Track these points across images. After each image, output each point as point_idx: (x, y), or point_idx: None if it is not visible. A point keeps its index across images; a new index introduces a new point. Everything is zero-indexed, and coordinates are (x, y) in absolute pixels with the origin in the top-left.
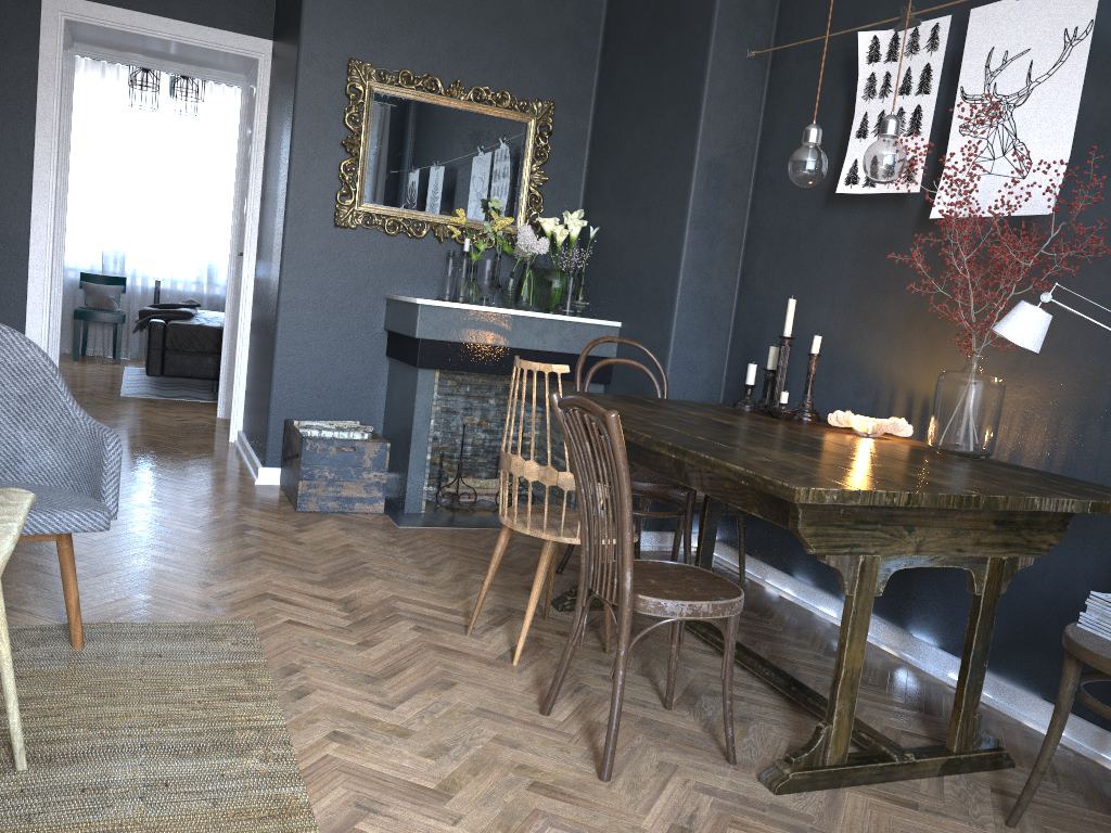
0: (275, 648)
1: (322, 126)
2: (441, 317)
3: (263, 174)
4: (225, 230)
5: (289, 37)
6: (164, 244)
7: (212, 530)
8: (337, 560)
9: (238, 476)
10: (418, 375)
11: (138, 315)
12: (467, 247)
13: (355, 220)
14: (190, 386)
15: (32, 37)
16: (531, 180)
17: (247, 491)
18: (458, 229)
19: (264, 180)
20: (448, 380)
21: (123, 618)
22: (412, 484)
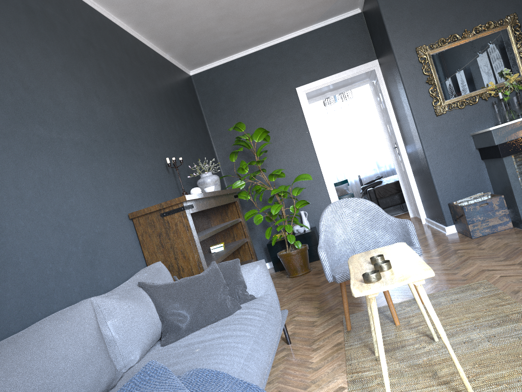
0: (502, 286)
1: (415, 79)
2: (503, 131)
3: (393, 111)
4: (376, 144)
5: (386, 54)
6: (355, 160)
7: (442, 255)
8: (505, 250)
9: (436, 234)
10: (503, 161)
11: (356, 191)
12: (500, 96)
13: (444, 110)
14: (390, 211)
15: (297, 105)
16: (519, 52)
17: (445, 238)
18: (492, 91)
19: (395, 113)
20: (516, 158)
21: (432, 291)
22: (521, 210)
